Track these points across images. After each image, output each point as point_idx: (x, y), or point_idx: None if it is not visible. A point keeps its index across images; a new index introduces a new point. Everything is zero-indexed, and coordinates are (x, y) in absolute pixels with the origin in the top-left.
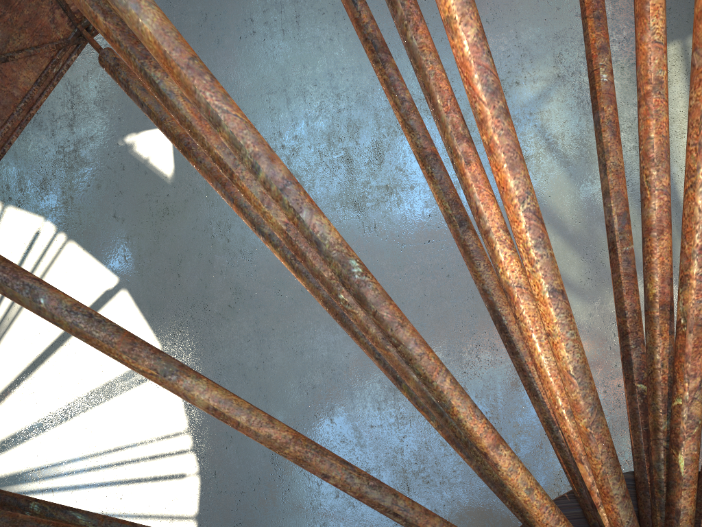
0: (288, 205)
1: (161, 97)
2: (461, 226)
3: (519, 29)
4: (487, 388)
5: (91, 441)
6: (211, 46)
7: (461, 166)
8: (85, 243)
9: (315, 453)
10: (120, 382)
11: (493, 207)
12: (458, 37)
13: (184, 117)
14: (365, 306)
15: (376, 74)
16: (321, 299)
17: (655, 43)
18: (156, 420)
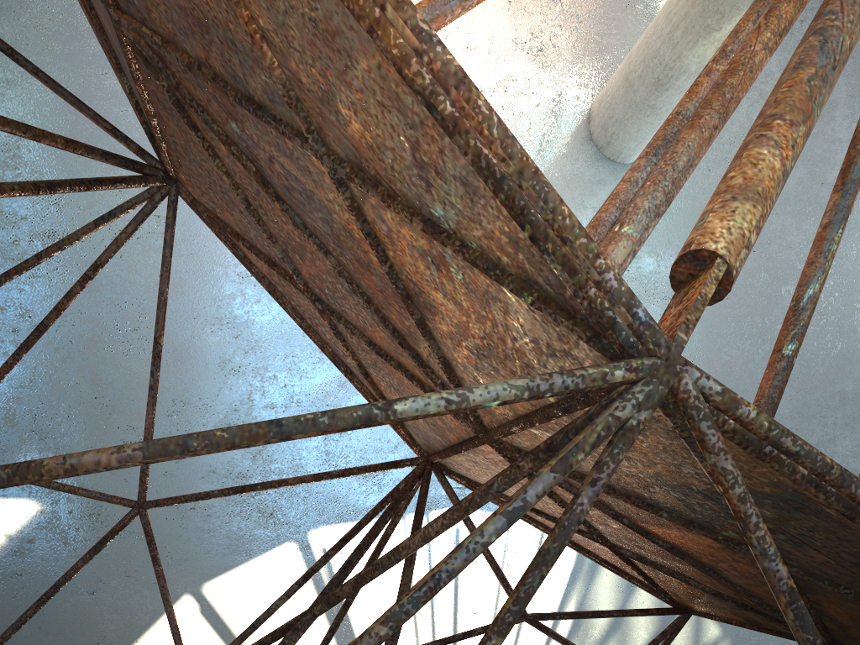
0: None
1: None
2: None
3: None
4: None
5: None
6: None
7: None
8: (128, 638)
9: None
10: None
11: None
12: None
13: None
14: None
15: None
16: None
17: None
18: None
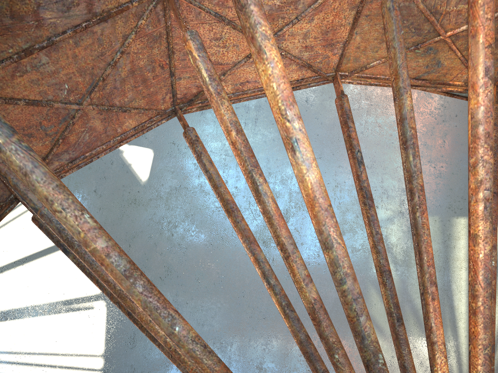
0: (354, 309)
1: (257, 193)
2: (397, 321)
3: (384, 178)
4: None
5: (21, 342)
6: (196, 113)
7: (428, 299)
8: None
9: None
10: (60, 305)
11: (441, 330)
12: (478, 247)
13: (268, 211)
14: None
15: (362, 210)
16: (298, 338)
17: None
18: (80, 340)
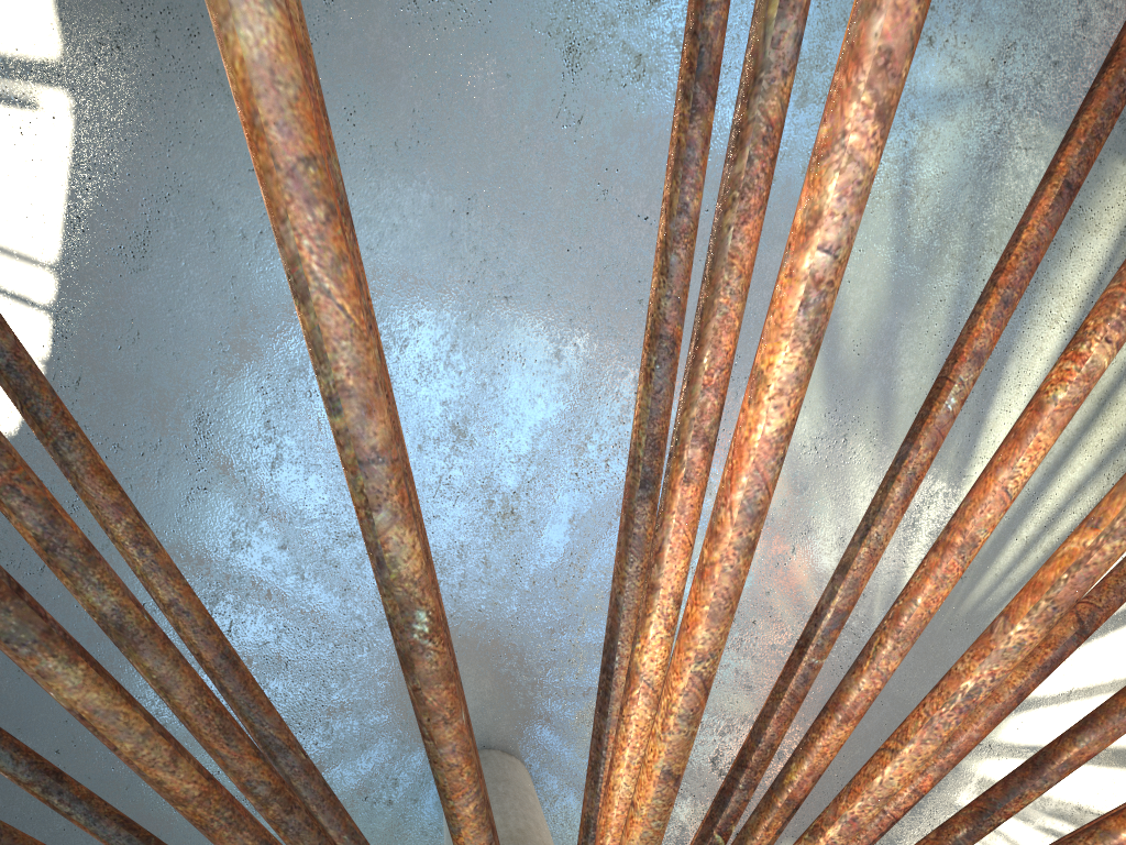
0: (361, 489)
1: None
2: (642, 487)
3: None
4: (592, 518)
5: None
6: None
7: (676, 476)
8: None
9: (225, 825)
10: None
11: (681, 563)
12: (756, 412)
13: None
14: (407, 672)
15: (674, 113)
16: None
17: (1004, 491)
18: None
